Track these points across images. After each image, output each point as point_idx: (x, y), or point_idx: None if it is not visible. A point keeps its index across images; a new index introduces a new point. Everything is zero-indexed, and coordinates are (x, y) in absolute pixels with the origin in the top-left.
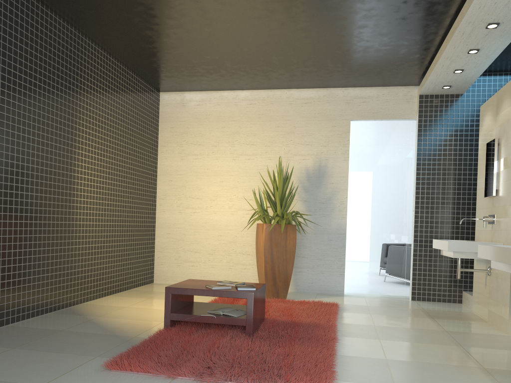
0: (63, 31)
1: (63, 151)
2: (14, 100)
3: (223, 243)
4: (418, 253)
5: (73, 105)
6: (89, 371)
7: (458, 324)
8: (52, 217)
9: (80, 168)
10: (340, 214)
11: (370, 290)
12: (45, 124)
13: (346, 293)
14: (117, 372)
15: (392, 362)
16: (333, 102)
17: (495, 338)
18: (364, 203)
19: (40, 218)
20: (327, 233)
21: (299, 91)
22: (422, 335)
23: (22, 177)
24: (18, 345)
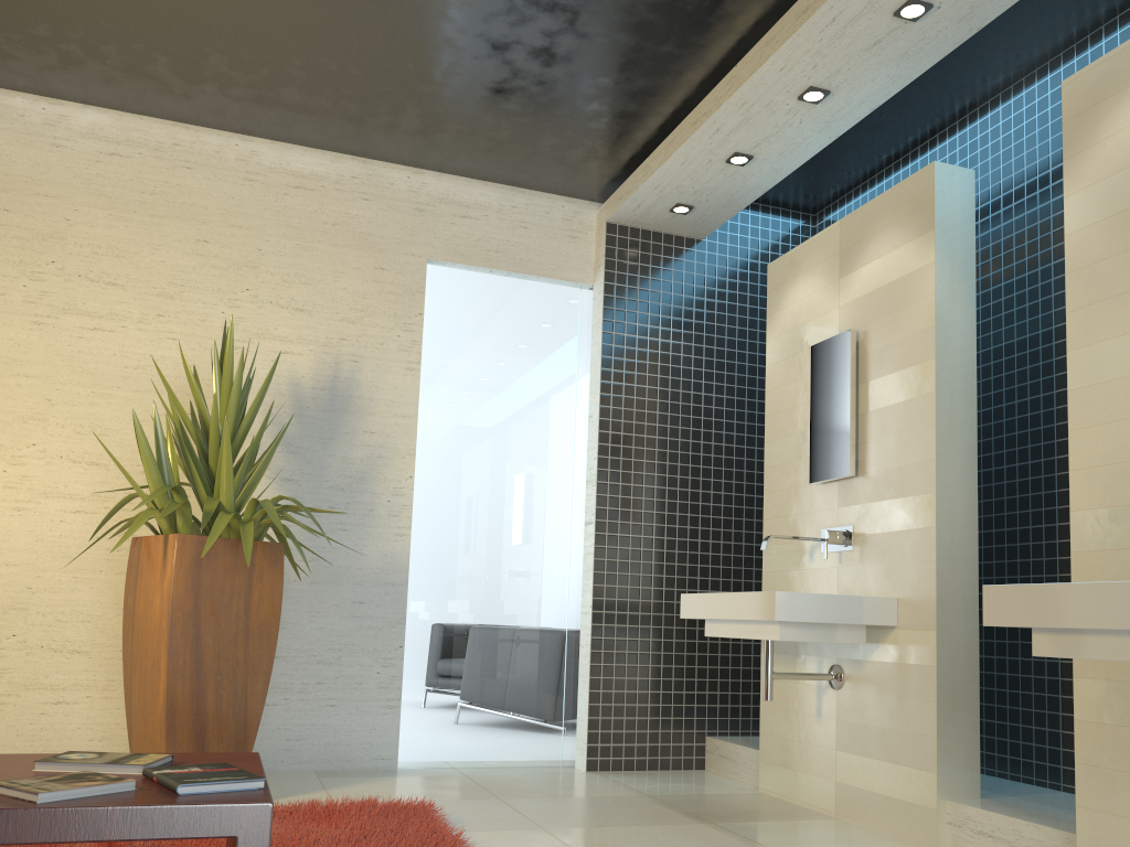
0: None
1: None
2: None
3: None
4: (604, 639)
5: None
6: None
7: (791, 833)
8: None
9: None
10: (393, 524)
11: (471, 750)
12: None
13: (402, 766)
14: None
15: None
16: (381, 202)
17: None
18: (460, 498)
19: None
20: (352, 580)
21: (280, 148)
22: None
23: None
24: None
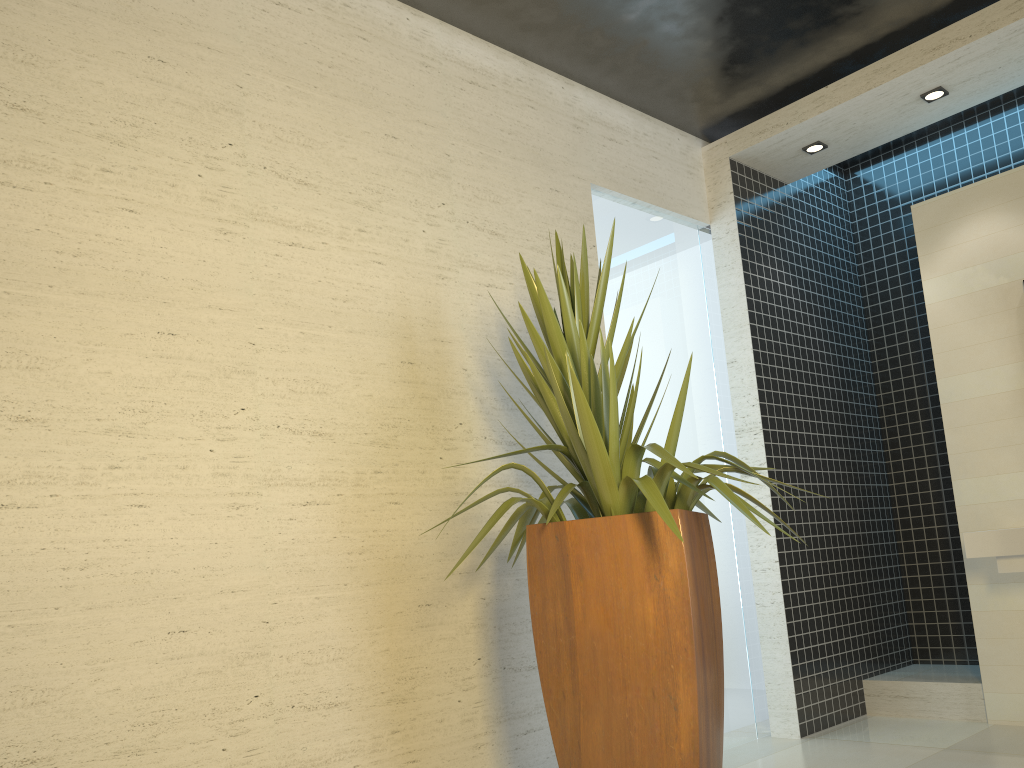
0: None
1: None
2: None
3: (201, 670)
4: (790, 594)
5: None
6: None
7: None
8: None
9: None
10: None
11: None
12: None
13: None
14: None
15: None
16: (545, 113)
17: None
18: (647, 455)
19: None
20: None
21: (448, 31)
22: None
23: None
24: None
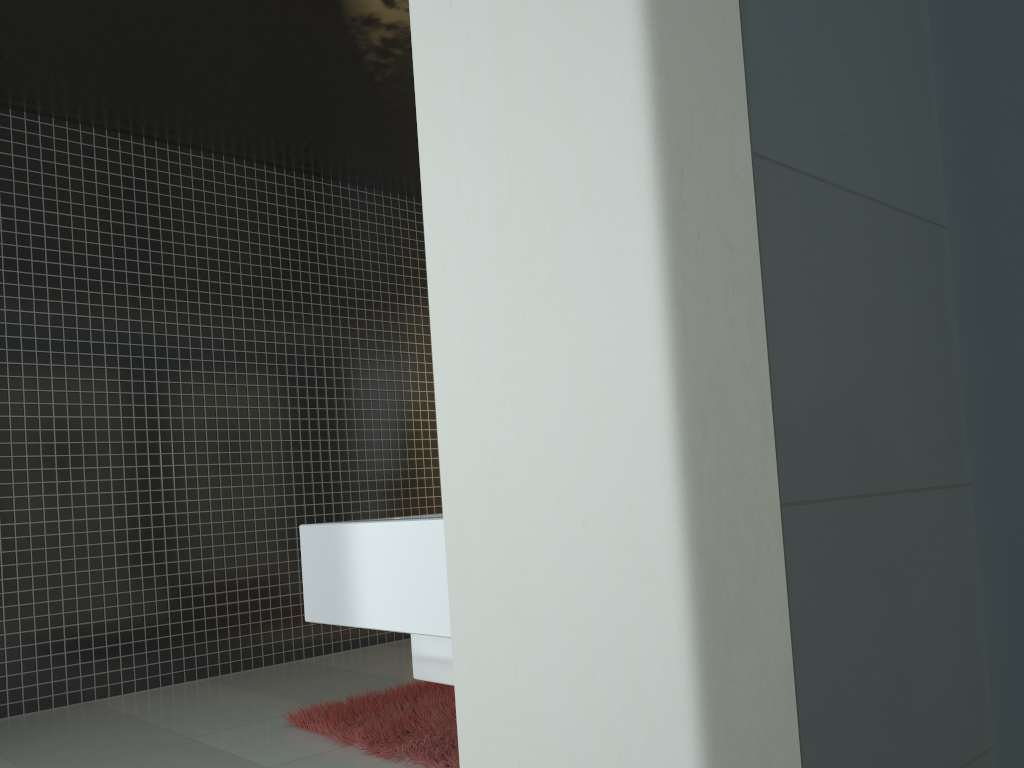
0: (362, 204)
1: (381, 388)
2: (279, 331)
3: None
4: None
5: (395, 311)
6: (271, 725)
7: None
8: (369, 493)
9: (421, 409)
10: None
11: None
12: (340, 353)
13: None
14: (298, 730)
15: None
16: None
17: None
18: None
19: (346, 497)
20: None
21: None
22: None
23: (305, 438)
24: (260, 687)
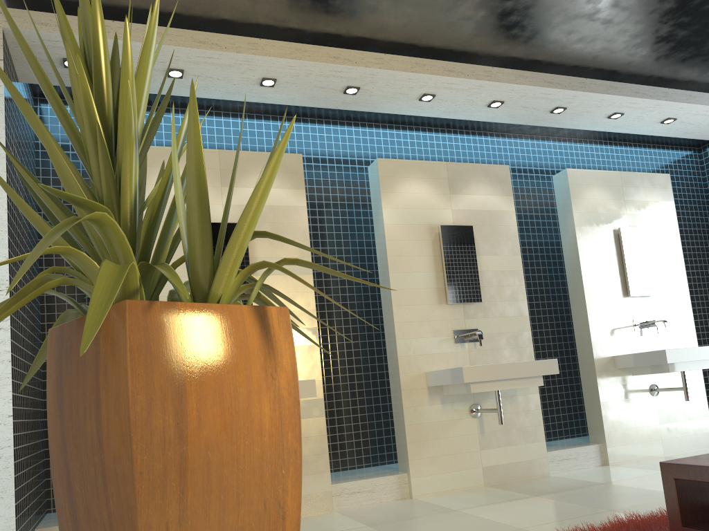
0: None
1: None
2: None
3: None
4: (16, 449)
5: None
6: None
7: None
8: None
9: None
10: None
11: None
12: None
13: None
14: None
15: (614, 507)
16: None
17: (372, 511)
18: None
19: None
20: None
21: None
22: (435, 524)
23: None
24: None
